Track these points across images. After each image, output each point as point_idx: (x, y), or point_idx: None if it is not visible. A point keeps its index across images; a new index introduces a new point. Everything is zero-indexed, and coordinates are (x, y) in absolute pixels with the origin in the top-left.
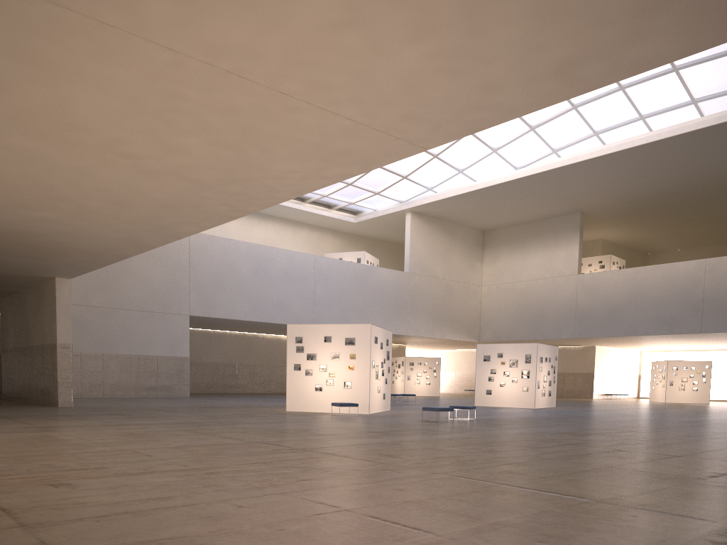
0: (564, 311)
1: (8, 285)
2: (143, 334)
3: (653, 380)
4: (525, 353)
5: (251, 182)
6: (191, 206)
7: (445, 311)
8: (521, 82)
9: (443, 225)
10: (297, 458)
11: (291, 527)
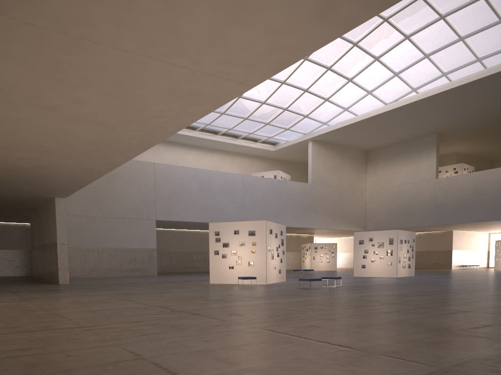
0: (426, 206)
1: (29, 204)
2: (124, 234)
3: (496, 254)
4: (389, 237)
5: (143, 121)
6: (112, 142)
7: (339, 210)
8: (296, 26)
9: (336, 148)
10: (167, 317)
11: (80, 372)
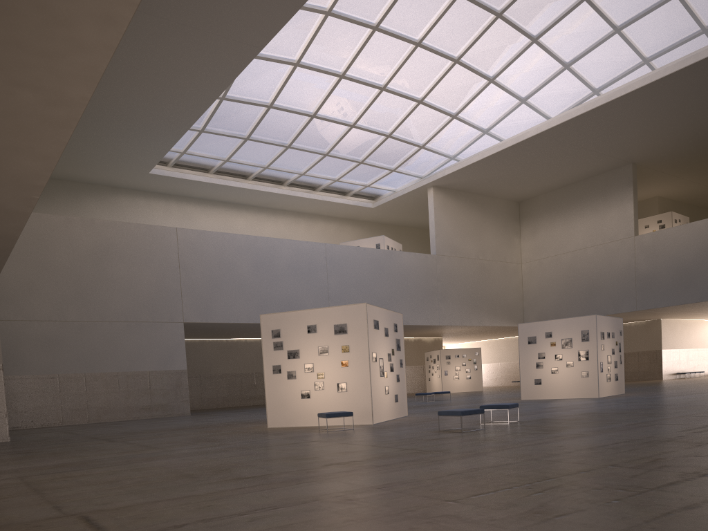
0: (622, 280)
1: None
2: (131, 348)
3: None
4: (581, 329)
5: None
6: None
7: (481, 295)
8: None
9: (471, 198)
10: None
11: None
